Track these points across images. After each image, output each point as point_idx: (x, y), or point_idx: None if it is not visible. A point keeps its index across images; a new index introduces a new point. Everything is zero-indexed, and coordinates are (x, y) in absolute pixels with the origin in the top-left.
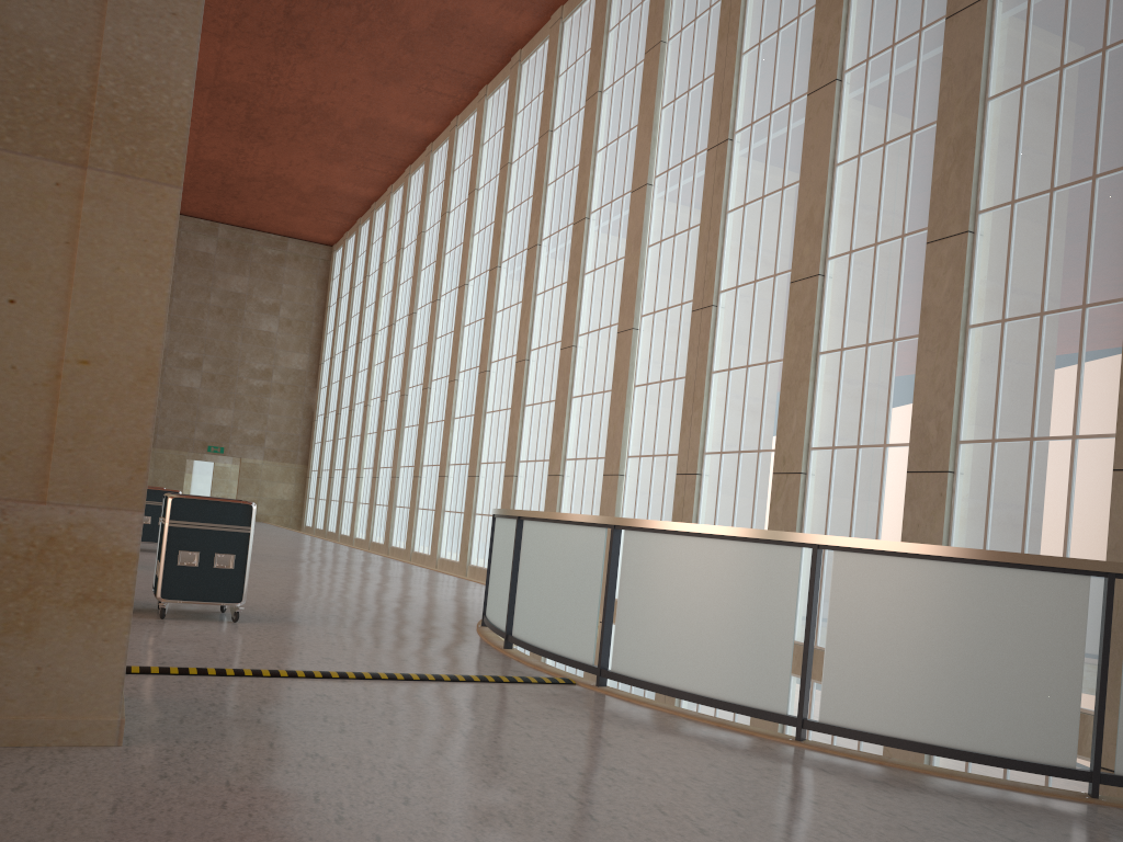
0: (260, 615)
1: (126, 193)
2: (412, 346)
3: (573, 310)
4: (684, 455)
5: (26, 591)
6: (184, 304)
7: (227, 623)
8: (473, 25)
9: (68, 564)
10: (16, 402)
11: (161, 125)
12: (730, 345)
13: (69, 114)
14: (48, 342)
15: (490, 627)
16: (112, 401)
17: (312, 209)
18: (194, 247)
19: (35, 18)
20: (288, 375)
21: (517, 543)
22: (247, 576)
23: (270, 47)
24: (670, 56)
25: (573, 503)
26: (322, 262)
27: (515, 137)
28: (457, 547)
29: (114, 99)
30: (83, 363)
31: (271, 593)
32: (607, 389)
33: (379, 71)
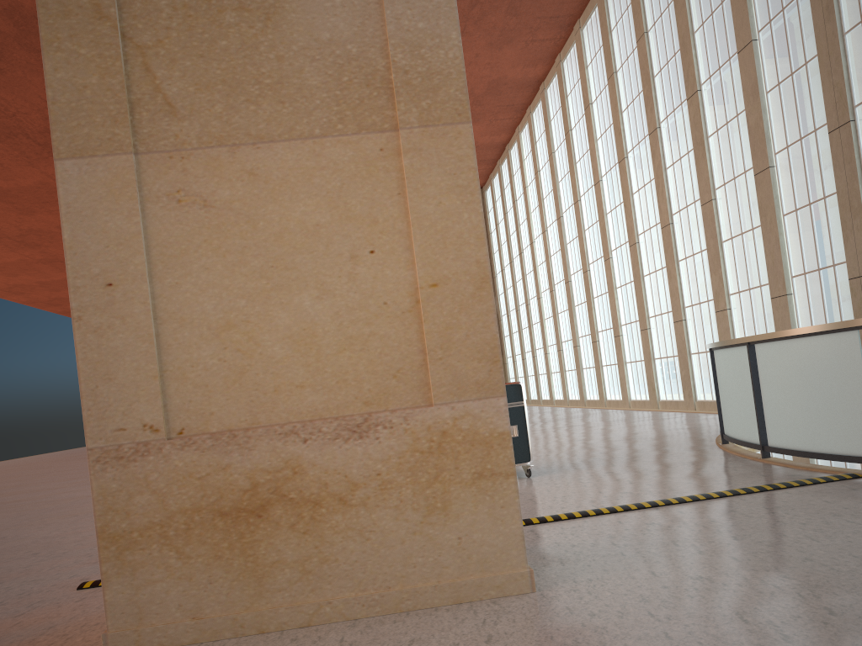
0: (542, 469)
1: (431, 140)
2: (566, 243)
3: (704, 170)
4: (853, 260)
5: (436, 478)
6: None
7: (524, 479)
8: None
9: (460, 450)
10: (393, 330)
11: (444, 76)
12: None
13: (376, 91)
14: (404, 277)
15: (738, 443)
16: (461, 311)
17: None
18: None
19: (335, 24)
20: None
21: (752, 365)
22: (529, 439)
23: None
24: None
25: (745, 330)
26: None
27: (614, 50)
28: (645, 389)
29: (405, 67)
30: (433, 286)
31: (534, 451)
32: (755, 226)
33: (494, 40)
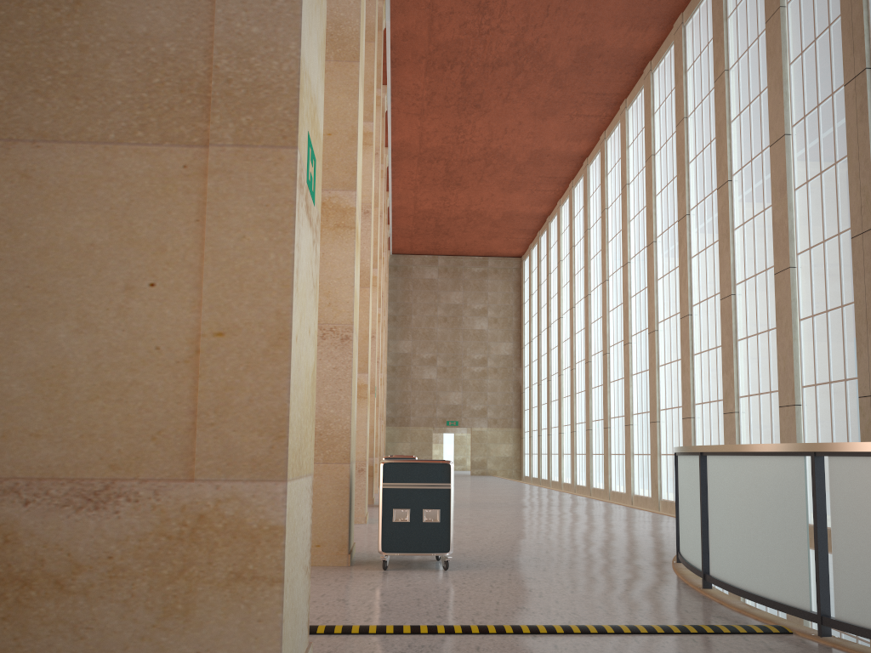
0: (469, 561)
1: (246, 162)
2: (590, 322)
3: (727, 263)
4: (865, 377)
5: (182, 572)
6: (420, 318)
7: (438, 571)
8: (607, 52)
9: (218, 541)
10: (162, 382)
11: (273, 91)
12: None
13: (190, 99)
14: (186, 319)
15: (685, 565)
16: (248, 370)
17: (502, 232)
18: (422, 276)
19: (156, 18)
20: (499, 360)
21: (702, 479)
22: (451, 527)
23: (454, 113)
24: (791, 16)
25: (751, 436)
26: (515, 270)
27: (655, 132)
28: (648, 484)
29: (228, 75)
30: (218, 335)
31: (484, 538)
32: (771, 328)
33: (538, 110)
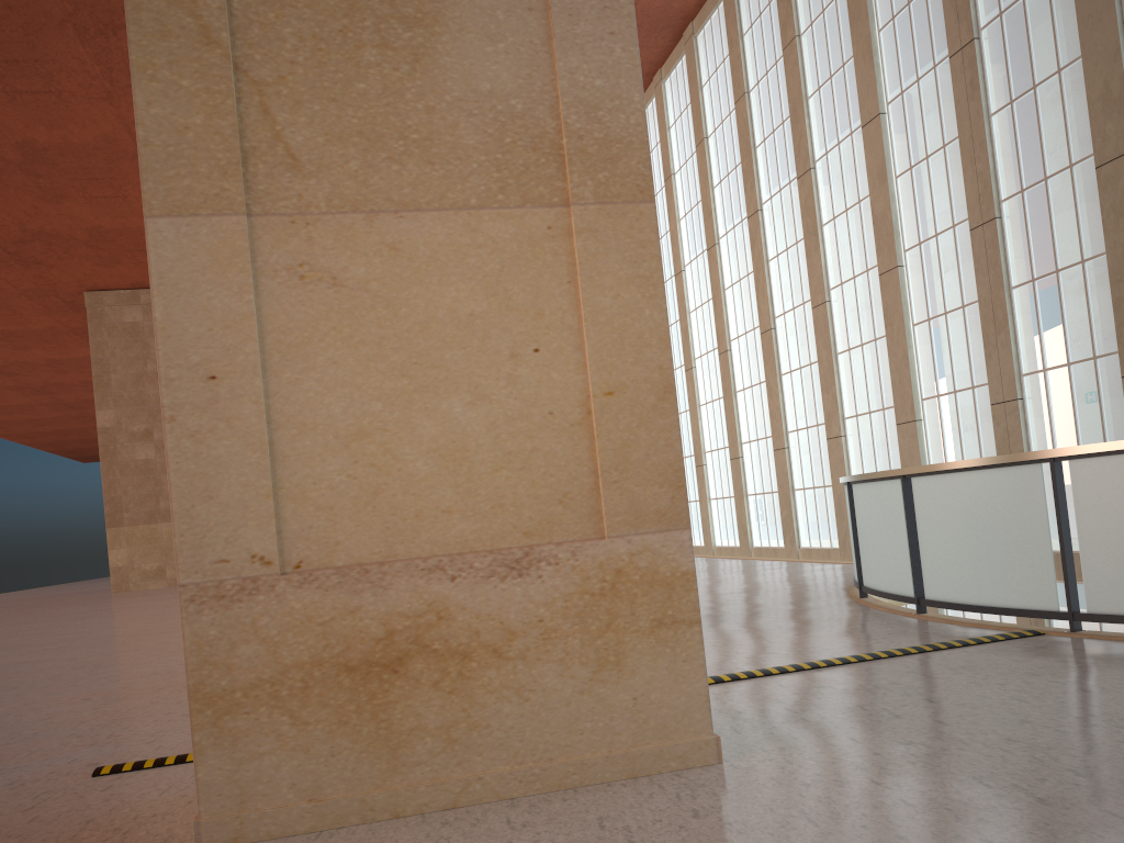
0: None
1: (609, 220)
2: None
3: (817, 266)
4: (997, 383)
5: (608, 626)
6: None
7: None
8: (641, 12)
9: (637, 592)
10: (560, 446)
11: (624, 145)
12: (1029, 254)
13: (544, 158)
14: (574, 382)
15: (884, 596)
16: (640, 426)
17: None
18: None
19: (497, 74)
20: None
21: (907, 503)
22: None
23: None
24: None
25: (863, 461)
26: None
27: (706, 110)
28: (734, 532)
29: (579, 131)
30: (609, 394)
31: None
32: (878, 336)
33: None
